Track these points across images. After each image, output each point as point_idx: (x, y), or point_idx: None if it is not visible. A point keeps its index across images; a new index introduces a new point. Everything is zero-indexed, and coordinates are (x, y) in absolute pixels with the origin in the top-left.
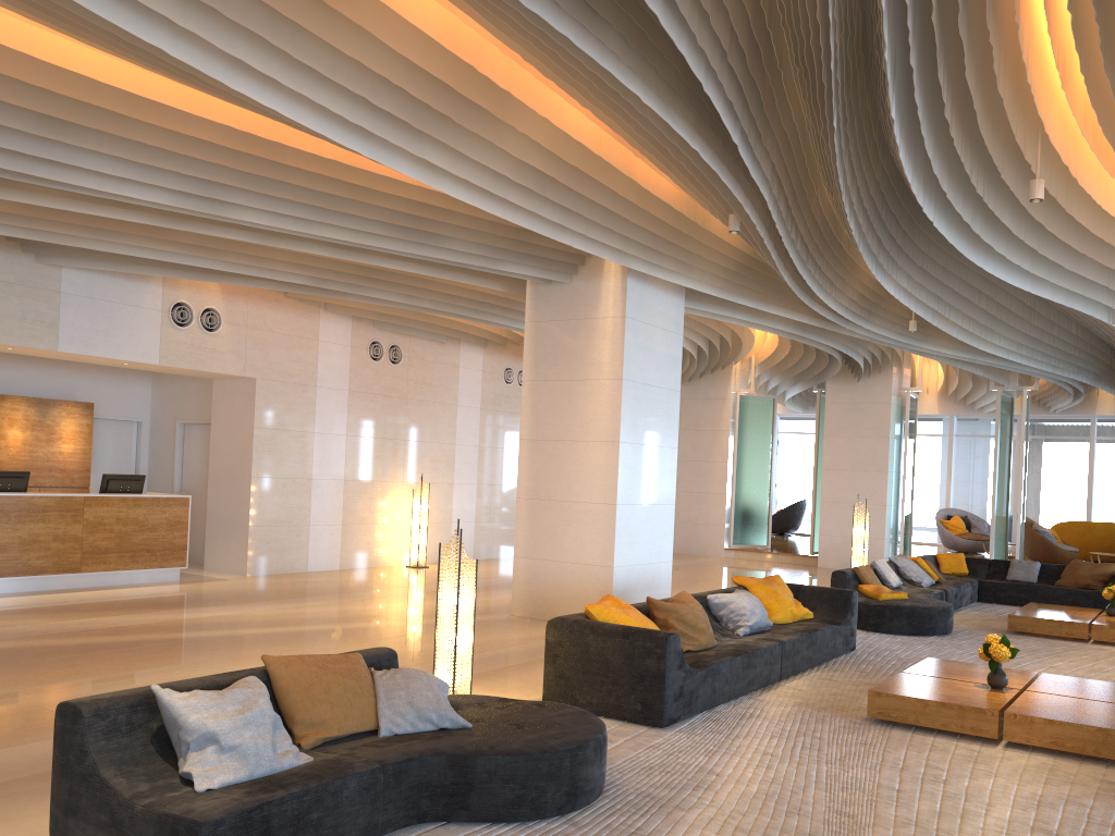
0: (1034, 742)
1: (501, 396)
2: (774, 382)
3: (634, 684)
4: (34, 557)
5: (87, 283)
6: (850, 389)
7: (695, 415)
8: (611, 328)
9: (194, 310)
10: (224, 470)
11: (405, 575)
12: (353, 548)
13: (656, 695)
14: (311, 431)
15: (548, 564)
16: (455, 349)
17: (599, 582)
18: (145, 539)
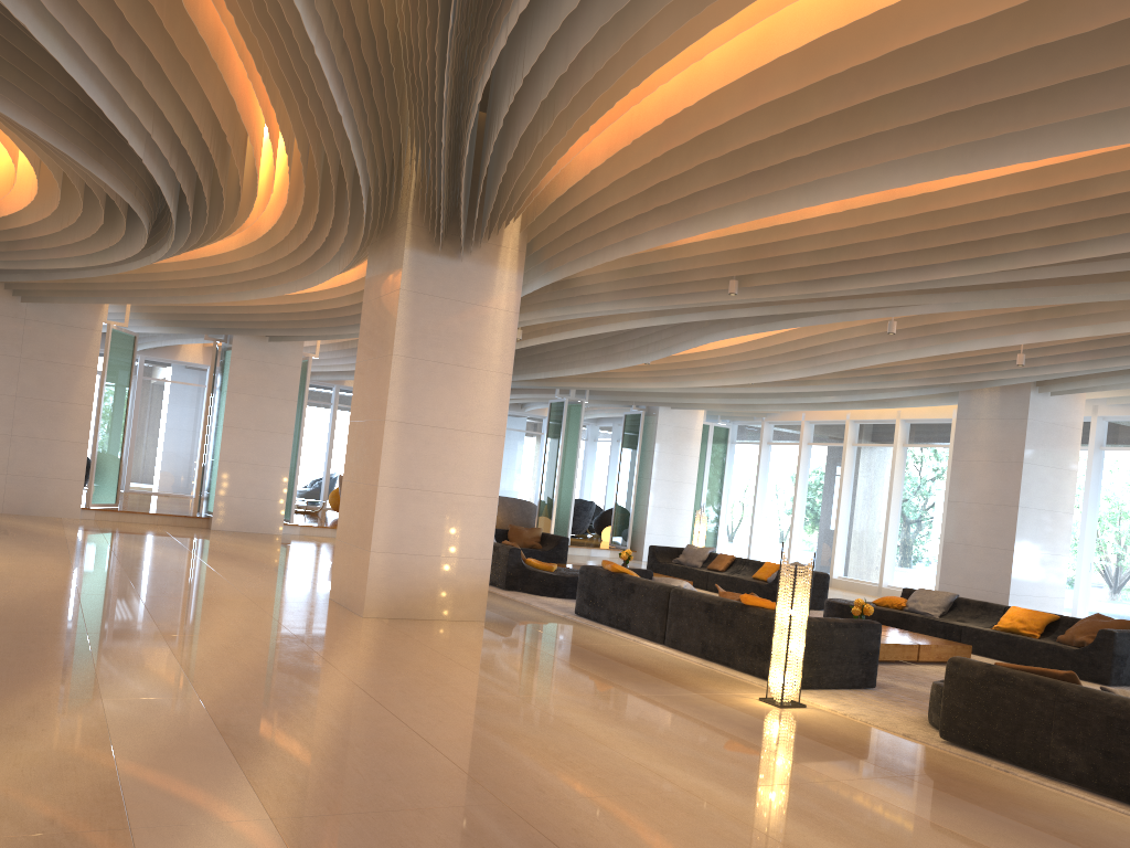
0: (930, 659)
1: None
2: (118, 314)
3: (862, 660)
4: None
5: None
6: (261, 346)
7: (47, 342)
8: (503, 321)
9: None
10: None
11: None
12: None
13: (874, 665)
14: None
15: (416, 559)
16: None
17: (475, 575)
18: None
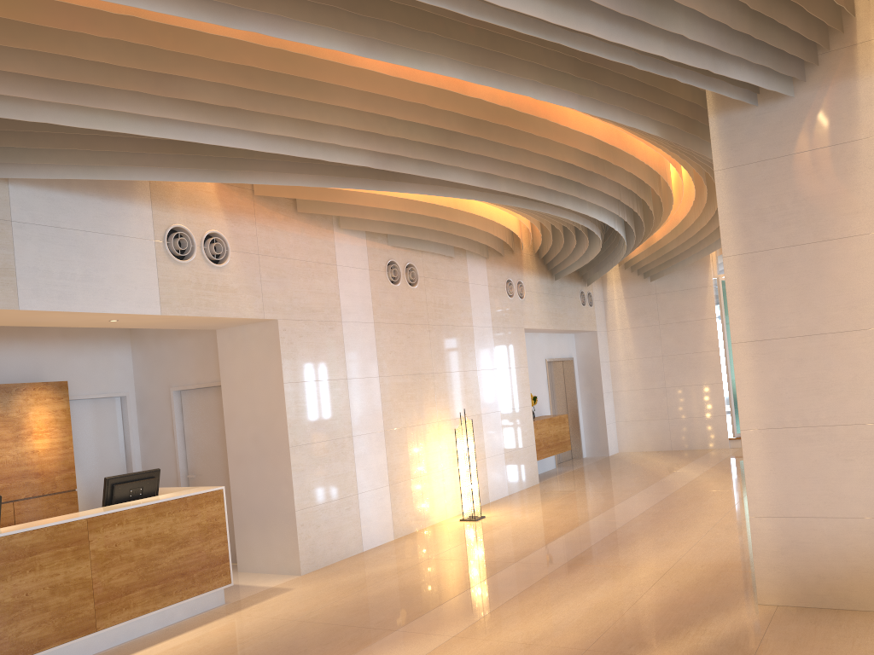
0: None
1: (507, 312)
2: None
3: None
4: (26, 628)
5: (49, 206)
6: None
7: (674, 307)
8: None
9: (194, 237)
10: (249, 443)
11: (481, 536)
12: (403, 510)
13: None
14: (344, 378)
15: (818, 523)
16: (463, 264)
17: None
18: (176, 559)
